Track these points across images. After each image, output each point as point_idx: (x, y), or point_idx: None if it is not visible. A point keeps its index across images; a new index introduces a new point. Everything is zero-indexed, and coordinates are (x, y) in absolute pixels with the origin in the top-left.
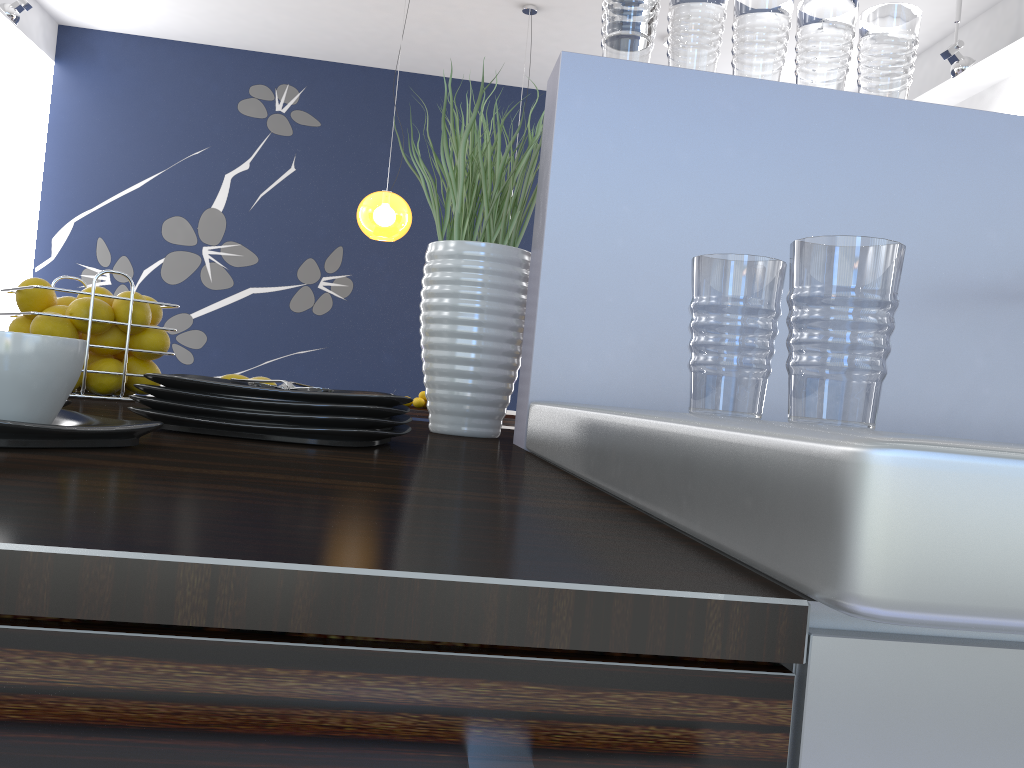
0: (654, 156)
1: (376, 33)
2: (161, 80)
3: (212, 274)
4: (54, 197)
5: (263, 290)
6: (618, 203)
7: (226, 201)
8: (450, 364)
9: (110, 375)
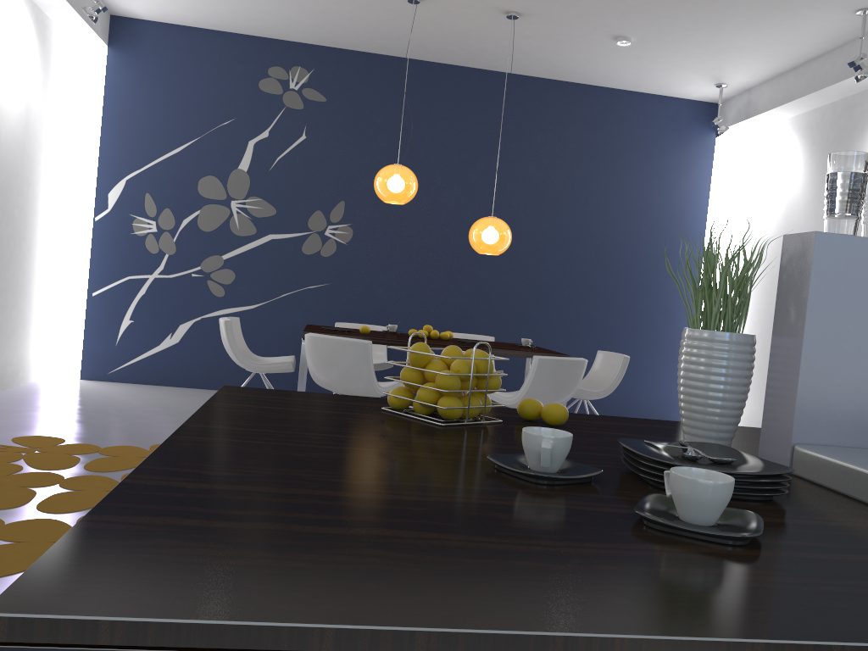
0: (866, 294)
1: (379, 28)
2: (195, 62)
3: (239, 223)
4: (109, 159)
5: (280, 236)
6: (845, 323)
7: (250, 163)
8: (711, 408)
9: (476, 408)
